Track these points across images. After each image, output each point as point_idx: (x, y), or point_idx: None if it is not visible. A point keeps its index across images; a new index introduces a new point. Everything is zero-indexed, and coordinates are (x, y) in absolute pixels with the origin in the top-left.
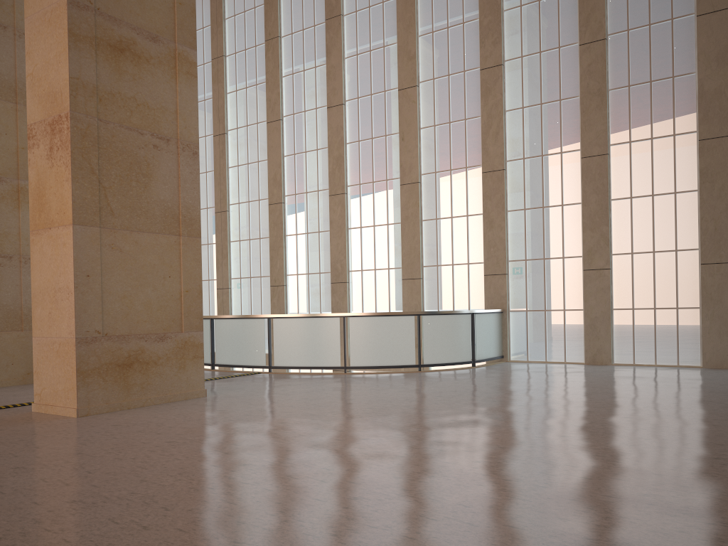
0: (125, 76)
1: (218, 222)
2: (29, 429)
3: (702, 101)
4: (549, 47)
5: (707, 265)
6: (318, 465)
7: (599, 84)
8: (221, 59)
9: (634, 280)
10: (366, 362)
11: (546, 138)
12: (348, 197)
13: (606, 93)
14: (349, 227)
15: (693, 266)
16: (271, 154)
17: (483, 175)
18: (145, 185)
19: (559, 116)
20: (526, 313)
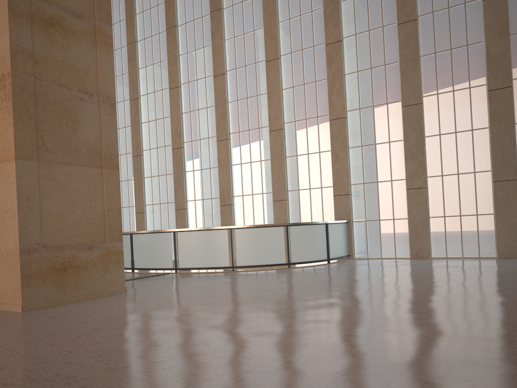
0: (55, 44)
1: (135, 164)
2: None
3: (489, 62)
4: (375, 27)
5: (497, 182)
6: (215, 343)
7: (413, 52)
8: (134, 43)
9: (444, 195)
10: (248, 262)
11: (375, 93)
12: (230, 141)
13: (418, 59)
14: (232, 164)
15: (487, 184)
16: (173, 112)
17: (330, 122)
18: (73, 129)
19: (384, 76)
20: (365, 223)
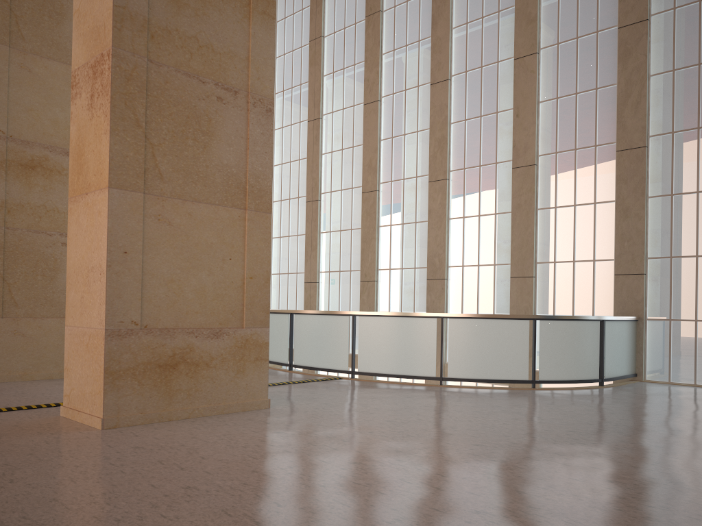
0: (185, 10)
1: (309, 212)
2: (32, 444)
3: None
4: None
5: None
6: None
7: None
8: (319, 40)
9: None
10: (467, 373)
11: None
12: (450, 183)
13: None
14: (450, 217)
15: None
16: (366, 138)
17: (617, 155)
18: (204, 145)
19: None
20: (669, 323)
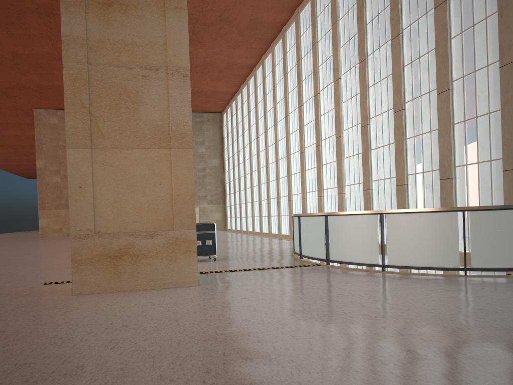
0: (113, 24)
1: (363, 135)
2: (20, 301)
3: None
4: None
5: None
6: None
7: None
8: None
9: None
10: (403, 261)
11: None
12: (453, 92)
13: None
14: (455, 123)
15: None
16: (394, 67)
17: None
18: (134, 110)
19: None
20: None
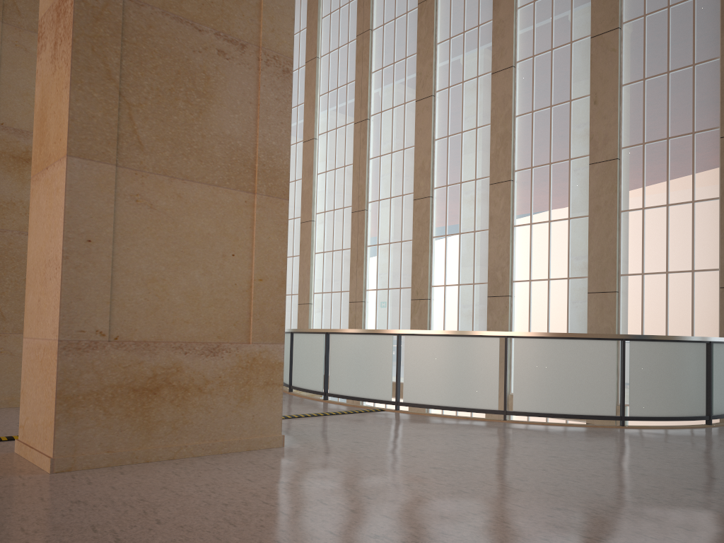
0: None
1: (354, 224)
2: None
3: None
4: None
5: None
6: None
7: None
8: (367, 34)
9: None
10: (537, 406)
11: None
12: (514, 185)
13: None
14: (514, 225)
15: None
16: (419, 139)
17: (721, 142)
18: (200, 109)
19: None
20: None
